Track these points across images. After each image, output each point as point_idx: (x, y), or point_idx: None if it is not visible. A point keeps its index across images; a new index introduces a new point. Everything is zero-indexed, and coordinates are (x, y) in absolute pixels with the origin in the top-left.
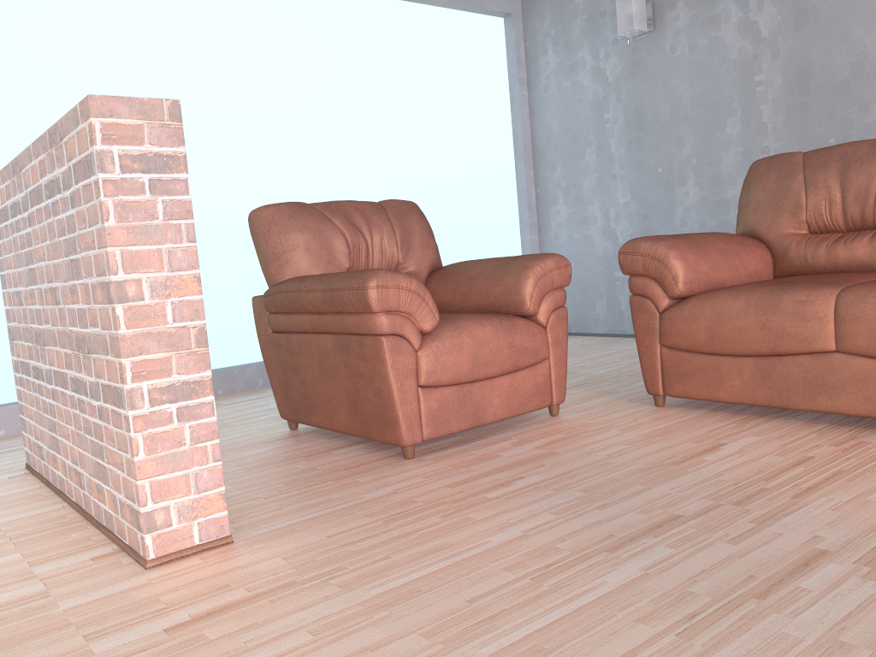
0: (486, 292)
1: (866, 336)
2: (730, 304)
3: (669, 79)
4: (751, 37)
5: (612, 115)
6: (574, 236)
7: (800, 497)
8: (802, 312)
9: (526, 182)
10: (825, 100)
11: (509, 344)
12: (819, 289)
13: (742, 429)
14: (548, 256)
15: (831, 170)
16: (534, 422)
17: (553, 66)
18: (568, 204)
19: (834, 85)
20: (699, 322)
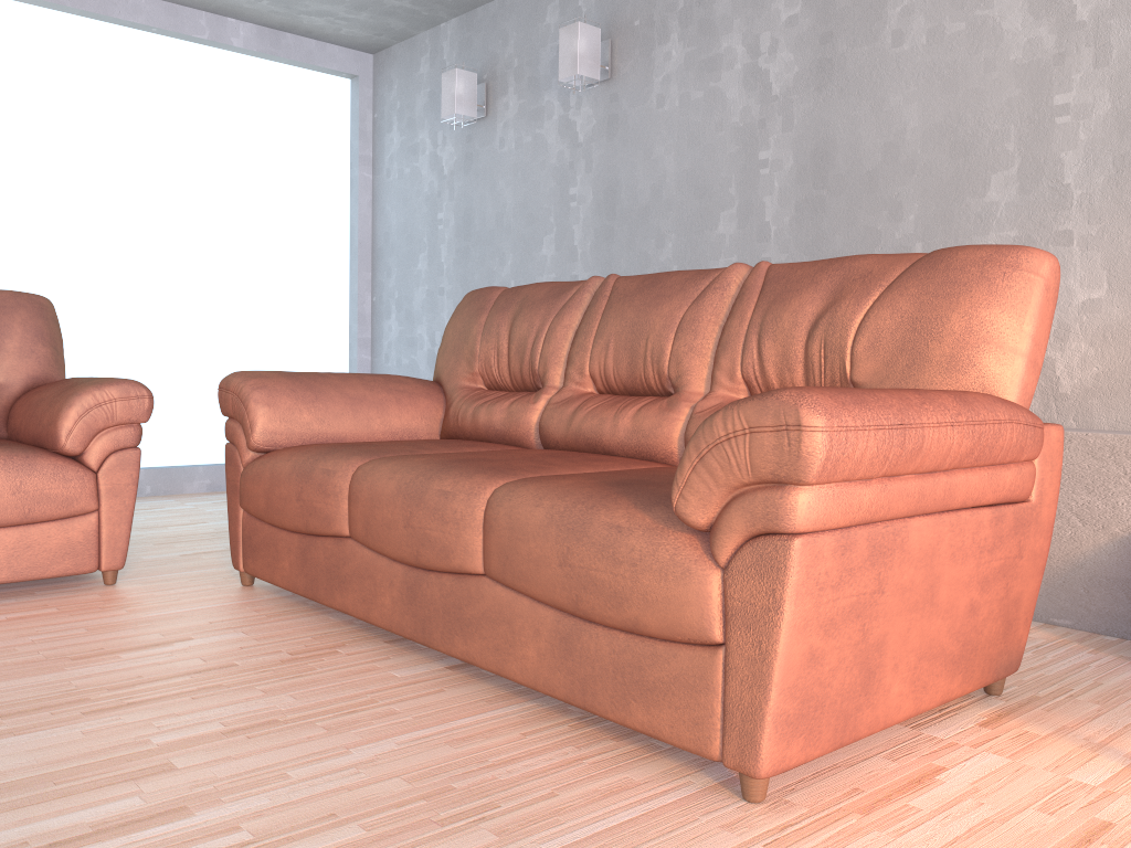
0: (40, 419)
1: (361, 522)
2: (283, 466)
3: (496, 180)
4: (569, 140)
5: (444, 215)
6: (403, 361)
7: (92, 713)
8: (325, 484)
9: (359, 287)
10: (629, 227)
11: (14, 488)
12: (351, 458)
13: (257, 623)
14: (114, 382)
15: (509, 314)
16: (68, 590)
17: (397, 146)
18: (400, 320)
19: (636, 211)
20: (261, 484)
